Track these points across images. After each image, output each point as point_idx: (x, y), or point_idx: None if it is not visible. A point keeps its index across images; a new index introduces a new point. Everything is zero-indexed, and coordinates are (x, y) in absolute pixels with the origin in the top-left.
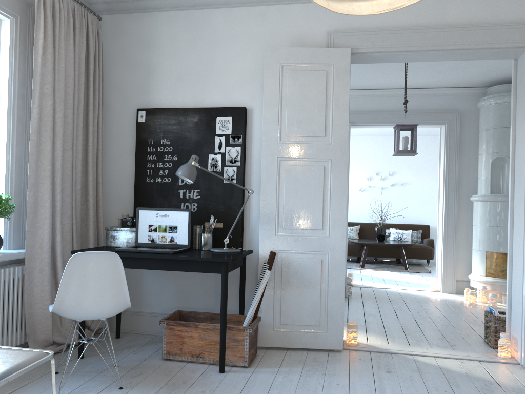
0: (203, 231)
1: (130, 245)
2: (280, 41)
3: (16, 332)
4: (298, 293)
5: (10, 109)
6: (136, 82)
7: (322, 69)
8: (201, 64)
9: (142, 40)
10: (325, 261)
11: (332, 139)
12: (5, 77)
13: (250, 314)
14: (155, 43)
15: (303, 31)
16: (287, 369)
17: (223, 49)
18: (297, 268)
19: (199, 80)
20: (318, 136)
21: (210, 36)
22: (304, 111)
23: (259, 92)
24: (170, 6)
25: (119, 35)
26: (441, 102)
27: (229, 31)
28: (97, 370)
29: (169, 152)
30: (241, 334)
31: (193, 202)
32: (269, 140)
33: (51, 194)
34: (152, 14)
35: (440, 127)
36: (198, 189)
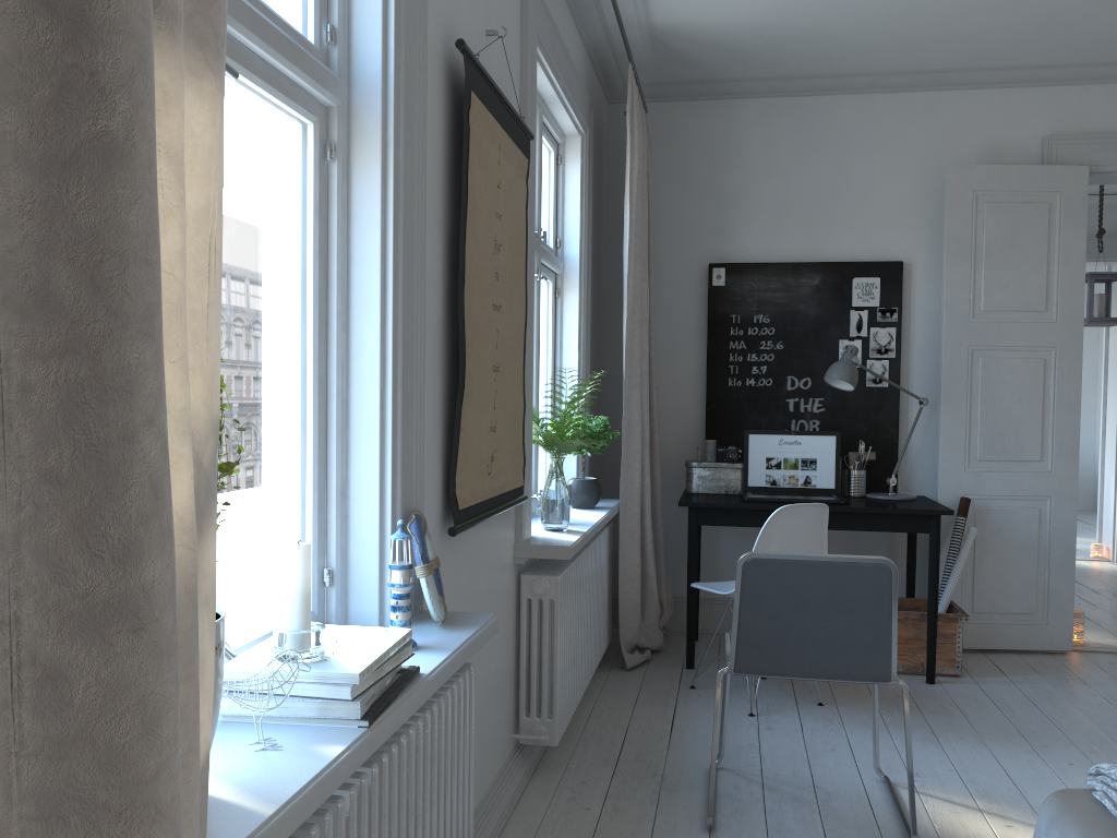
0: (847, 466)
1: (732, 491)
2: (959, 151)
3: (605, 628)
4: (1002, 562)
5: (580, 279)
6: (702, 218)
7: (1042, 200)
8: (819, 188)
9: (712, 146)
10: (1044, 512)
11: (1058, 315)
12: (575, 229)
13: (949, 596)
14: (736, 153)
15: (1000, 135)
16: (1021, 677)
17: (859, 164)
18: (999, 522)
19: (816, 216)
20: (1035, 310)
21: (835, 142)
22: (1013, 269)
23: (922, 236)
24: (767, 91)
25: (669, 138)
26: (1115, 220)
27: (870, 132)
28: (744, 683)
29: (769, 336)
30: (950, 625)
31: (811, 419)
32: (956, 317)
33: (640, 413)
34: (730, 103)
35: (1109, 264)
36: (820, 397)
